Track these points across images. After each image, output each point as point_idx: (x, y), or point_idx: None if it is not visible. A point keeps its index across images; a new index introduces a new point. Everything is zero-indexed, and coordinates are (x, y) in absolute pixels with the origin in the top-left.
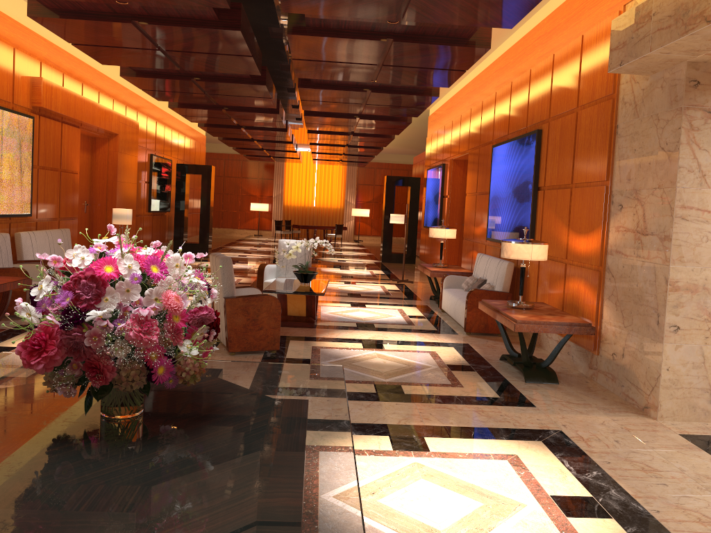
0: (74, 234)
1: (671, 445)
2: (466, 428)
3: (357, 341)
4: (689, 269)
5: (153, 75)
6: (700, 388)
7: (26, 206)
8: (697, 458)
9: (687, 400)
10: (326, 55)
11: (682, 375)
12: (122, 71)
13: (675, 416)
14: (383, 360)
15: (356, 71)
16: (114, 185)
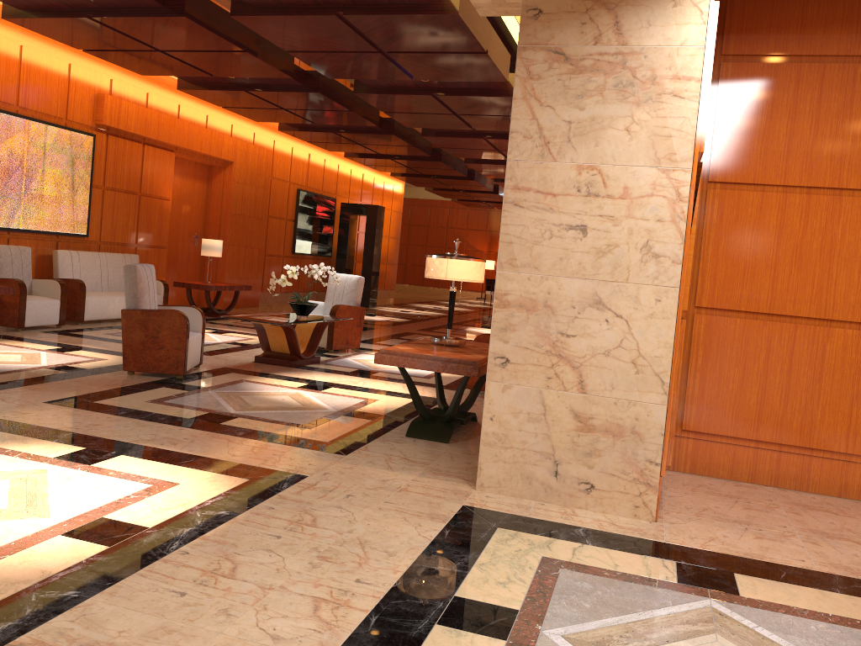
0: (161, 265)
1: (413, 511)
2: (194, 456)
3: (310, 381)
4: (524, 277)
5: (208, 87)
6: (538, 452)
7: (79, 226)
8: (410, 527)
9: (520, 467)
10: (309, 42)
11: (512, 429)
12: (179, 84)
13: (501, 488)
14: (287, 398)
15: (374, 64)
16: (227, 217)
